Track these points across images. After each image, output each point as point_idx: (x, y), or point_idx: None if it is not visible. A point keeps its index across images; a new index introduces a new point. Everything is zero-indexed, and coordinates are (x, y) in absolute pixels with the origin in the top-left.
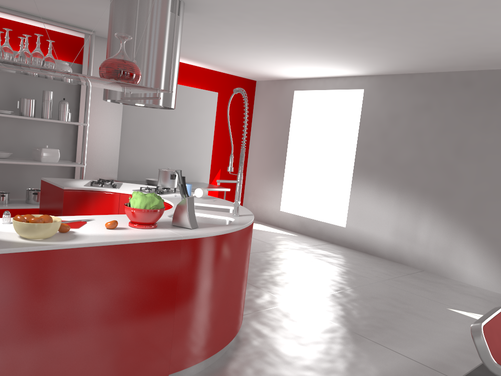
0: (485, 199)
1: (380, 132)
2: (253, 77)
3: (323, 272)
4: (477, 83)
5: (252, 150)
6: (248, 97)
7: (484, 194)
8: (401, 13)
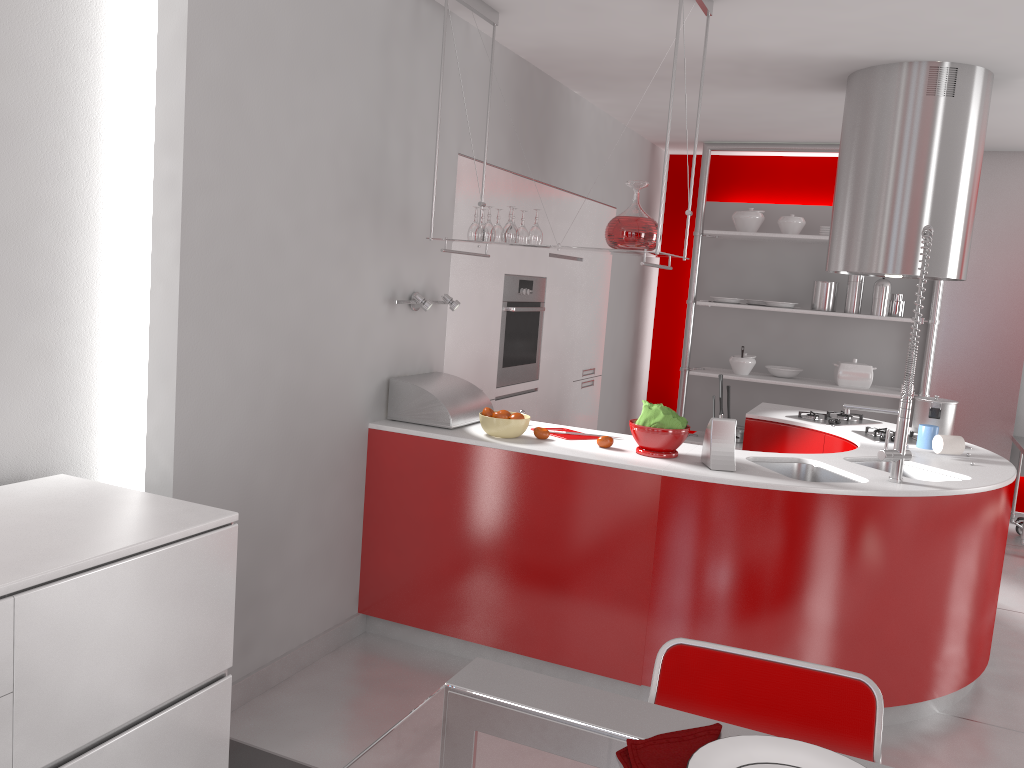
0: None
1: None
2: None
3: None
4: None
5: None
6: None
7: None
8: None
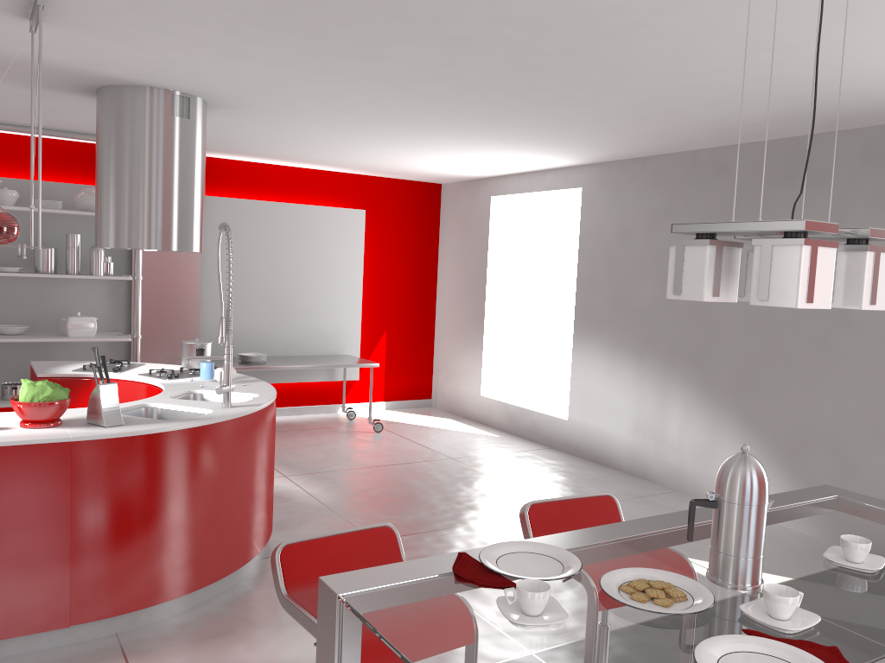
0: (756, 364)
1: (607, 258)
2: (429, 179)
3: (482, 494)
4: (735, 167)
5: (440, 297)
6: (429, 211)
7: (754, 356)
8: (490, 84)
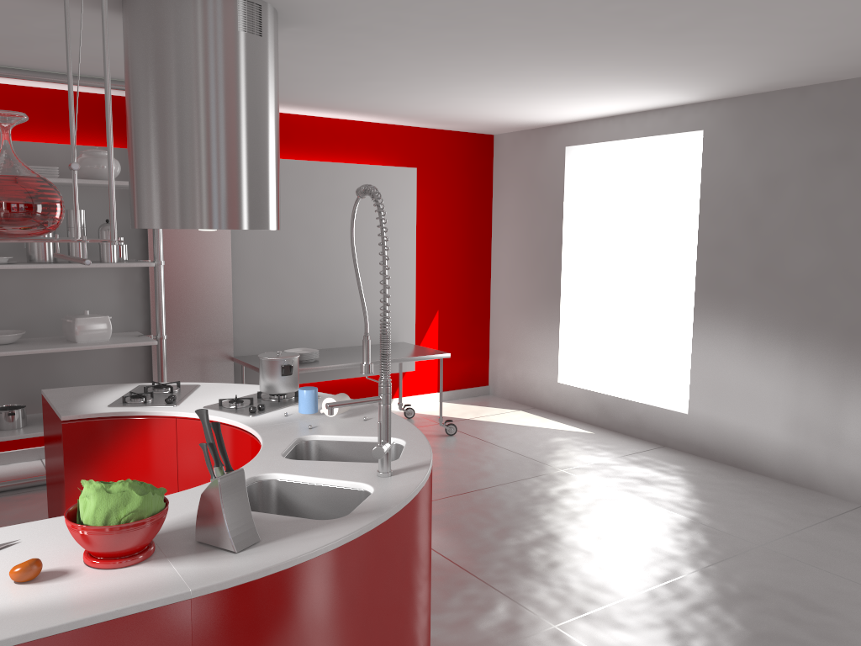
0: None
1: (745, 217)
2: (484, 129)
3: (637, 528)
4: None
5: (497, 267)
6: (481, 167)
7: None
8: None
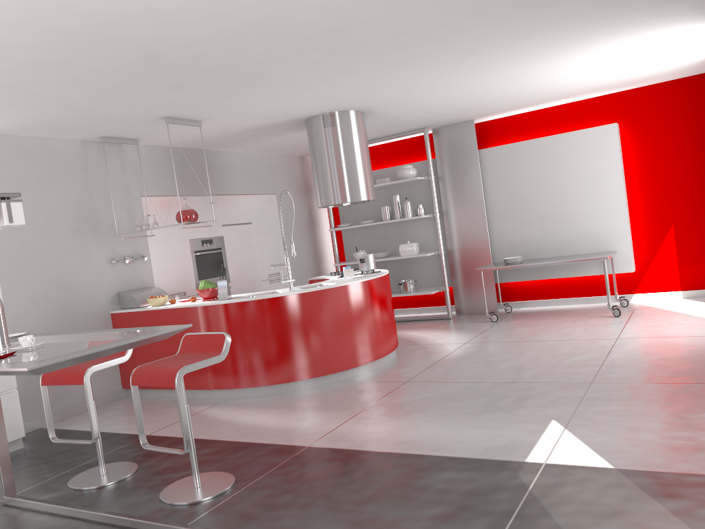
0: None
1: None
2: (685, 73)
3: (555, 365)
4: None
5: None
6: None
7: None
8: (367, 54)
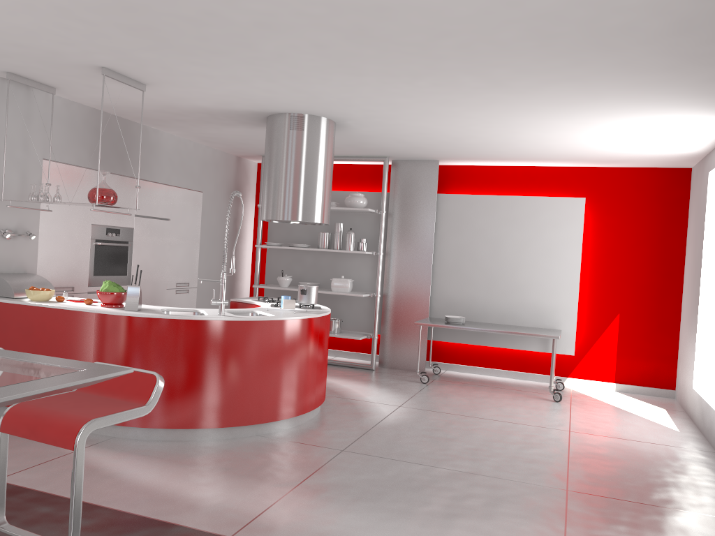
0: None
1: None
2: (662, 163)
3: (514, 456)
4: None
5: (684, 283)
6: (674, 196)
7: None
8: (387, 53)
